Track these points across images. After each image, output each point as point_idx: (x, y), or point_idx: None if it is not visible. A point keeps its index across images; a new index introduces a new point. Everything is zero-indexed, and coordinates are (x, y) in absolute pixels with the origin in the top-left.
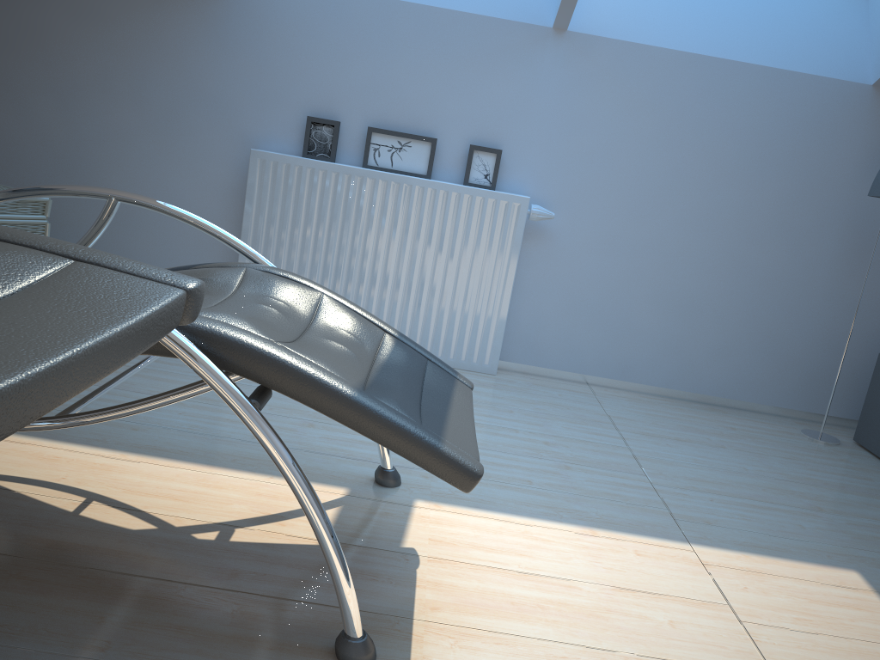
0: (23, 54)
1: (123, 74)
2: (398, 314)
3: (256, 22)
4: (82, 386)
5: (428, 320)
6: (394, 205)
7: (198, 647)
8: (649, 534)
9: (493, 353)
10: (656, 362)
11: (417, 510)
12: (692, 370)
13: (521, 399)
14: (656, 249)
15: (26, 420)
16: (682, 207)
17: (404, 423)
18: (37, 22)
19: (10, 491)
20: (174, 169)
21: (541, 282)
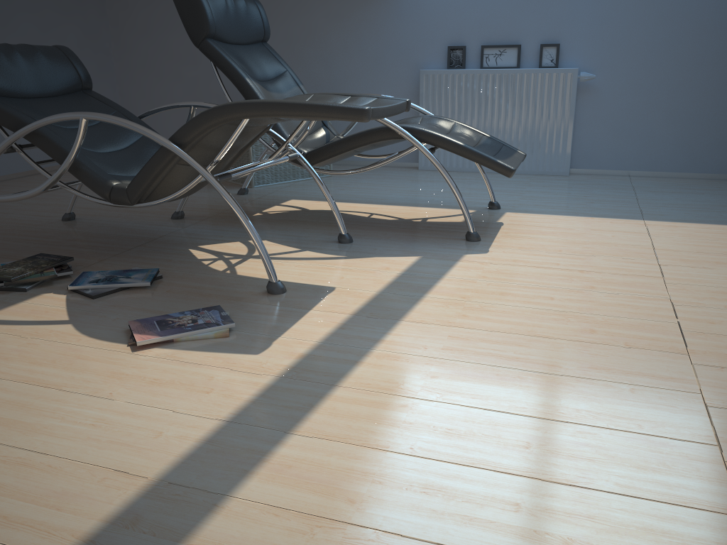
0: (305, 43)
1: (352, 43)
2: None
3: (416, 1)
4: (389, 115)
5: (525, 149)
6: (499, 87)
7: (418, 238)
8: (622, 218)
9: (565, 163)
10: (673, 157)
11: (506, 214)
12: (698, 159)
13: (579, 183)
14: (665, 86)
15: (383, 116)
16: (680, 57)
17: (482, 153)
18: (310, 26)
19: (344, 213)
20: (381, 88)
21: (593, 118)
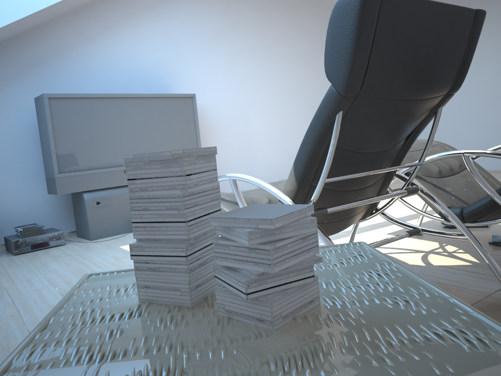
0: None
1: None
2: None
3: None
4: None
5: None
6: None
7: None
8: None
9: None
10: None
11: None
12: None
13: None
14: None
15: None
16: None
17: None
18: None
19: None
20: None
21: None
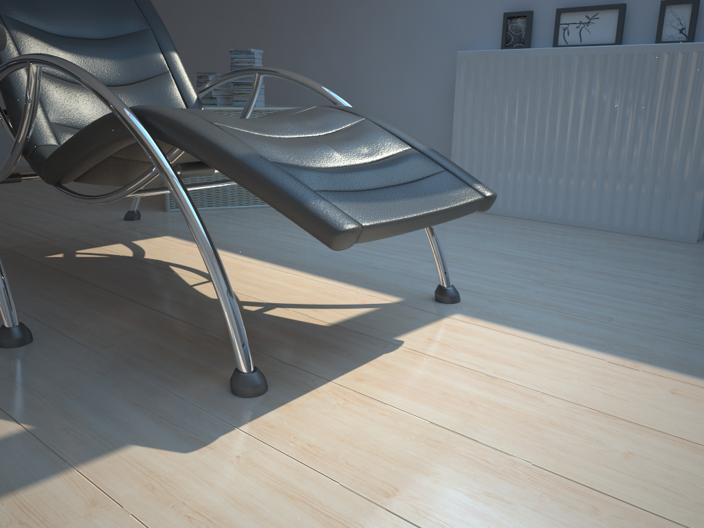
0: (322, 19)
1: (377, 16)
2: (587, 184)
3: None
4: None
5: (617, 189)
6: (579, 78)
7: (155, 359)
8: None
9: (691, 220)
10: None
11: (446, 320)
12: None
13: (702, 262)
14: None
15: None
16: None
17: (279, 181)
18: None
19: (173, 272)
20: (411, 82)
21: None
